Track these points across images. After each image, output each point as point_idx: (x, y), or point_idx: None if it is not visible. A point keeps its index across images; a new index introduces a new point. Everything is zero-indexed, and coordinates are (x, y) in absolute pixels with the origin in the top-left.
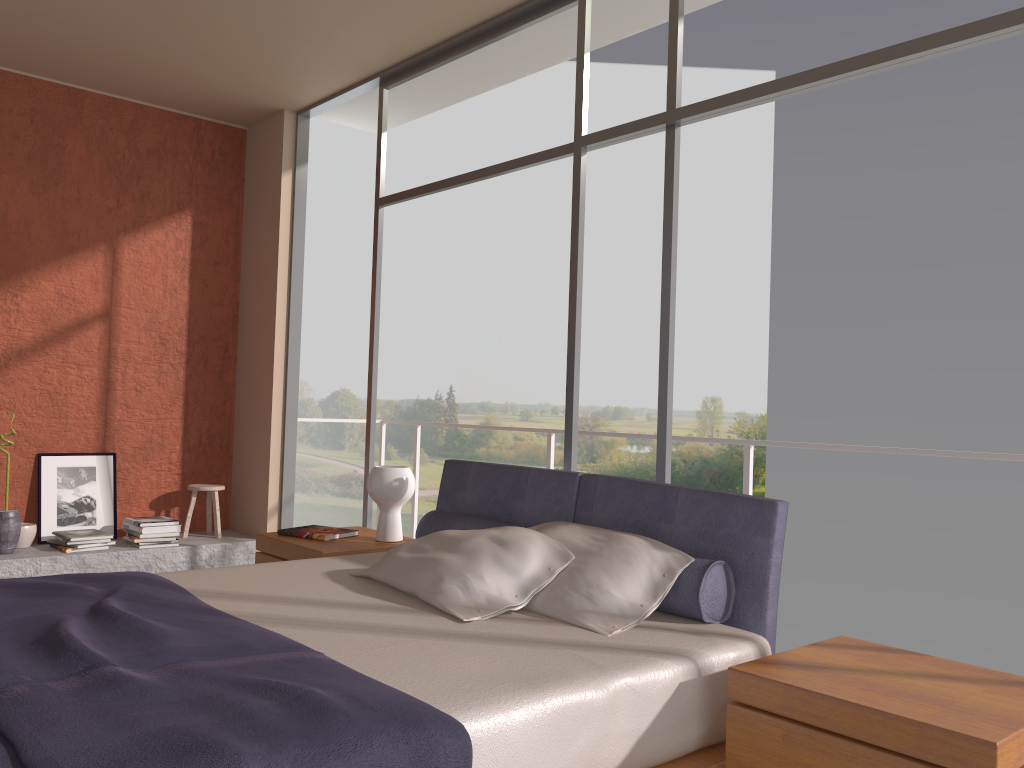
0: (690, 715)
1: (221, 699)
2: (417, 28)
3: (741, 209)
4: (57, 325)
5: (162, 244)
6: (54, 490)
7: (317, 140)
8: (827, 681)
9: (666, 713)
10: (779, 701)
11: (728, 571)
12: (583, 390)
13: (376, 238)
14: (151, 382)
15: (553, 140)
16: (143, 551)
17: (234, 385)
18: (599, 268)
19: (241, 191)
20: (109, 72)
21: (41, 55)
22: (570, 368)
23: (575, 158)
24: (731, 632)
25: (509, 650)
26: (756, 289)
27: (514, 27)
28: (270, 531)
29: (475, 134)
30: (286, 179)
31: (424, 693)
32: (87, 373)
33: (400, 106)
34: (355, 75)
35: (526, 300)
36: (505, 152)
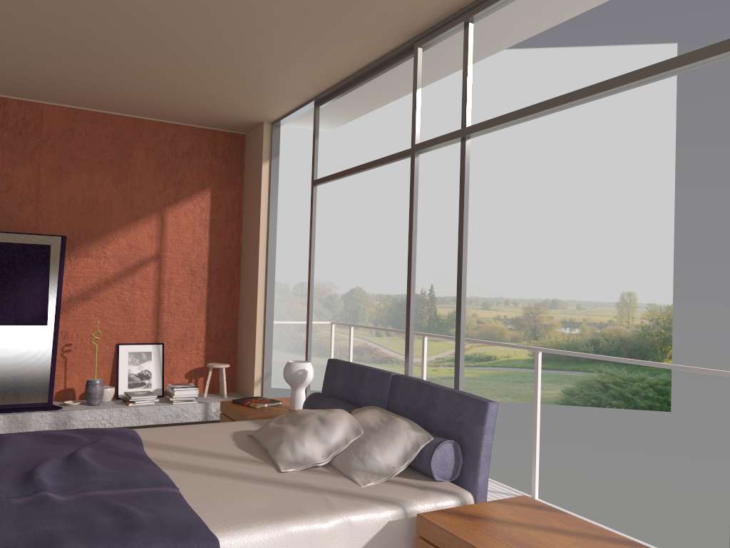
0: (398, 542)
1: (87, 515)
2: (325, 73)
3: (650, 150)
4: (128, 264)
5: (192, 211)
6: (126, 366)
7: None
8: (471, 528)
9: (377, 540)
10: (438, 538)
11: (457, 447)
12: (528, 287)
13: (312, 206)
14: (185, 298)
15: (504, 107)
16: (174, 406)
17: (238, 299)
18: (539, 198)
19: (242, 174)
20: (154, 108)
21: (114, 102)
22: (408, 299)
23: (411, 159)
24: (447, 488)
25: (289, 493)
26: (663, 210)
27: (382, 70)
28: (256, 394)
29: (447, 106)
30: (265, 167)
31: (211, 518)
32: (146, 293)
33: (334, 116)
34: (298, 101)
35: (485, 223)
36: None
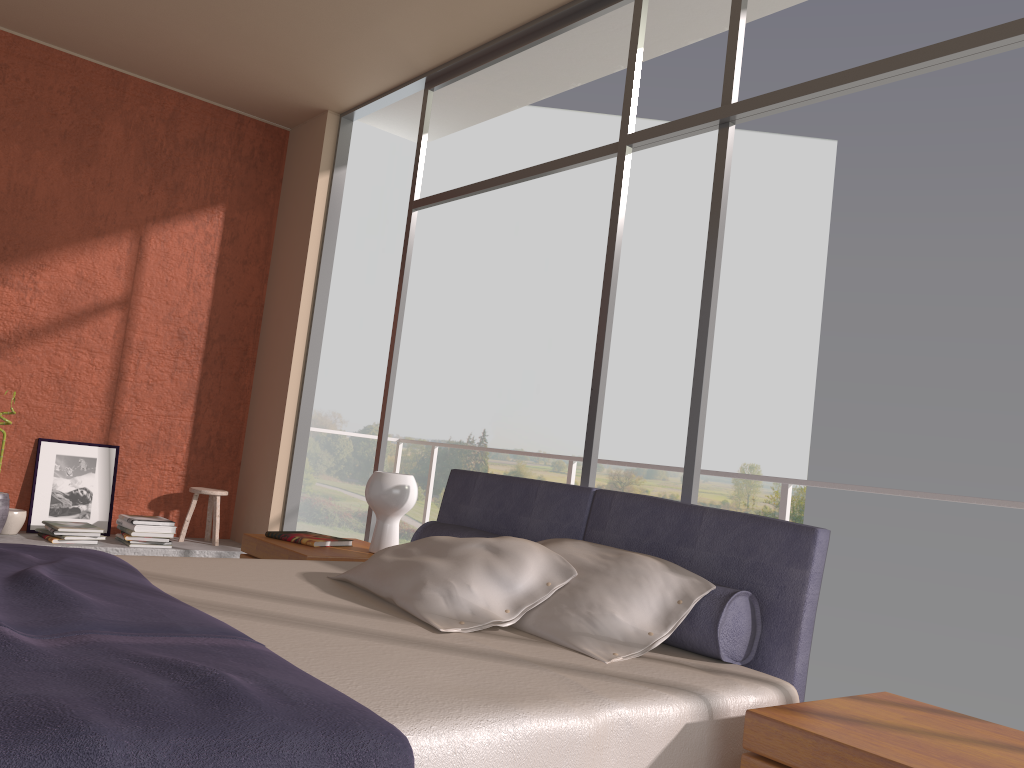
0: (696, 765)
1: (111, 673)
2: (466, 22)
3: (793, 276)
4: (73, 308)
5: (191, 237)
6: (50, 478)
7: (374, 176)
8: (868, 737)
9: (666, 759)
10: (807, 756)
11: (754, 605)
12: (618, 446)
13: (406, 242)
14: (164, 377)
15: (607, 193)
16: (133, 550)
17: (250, 389)
18: (644, 324)
19: (278, 192)
20: (153, 56)
21: (86, 32)
22: (596, 381)
23: (619, 157)
24: (753, 674)
25: (485, 665)
26: (803, 358)
27: (566, 24)
28: None
29: (530, 181)
30: (323, 180)
31: (368, 697)
32: (99, 360)
33: (446, 114)
34: (401, 74)
35: (567, 350)
36: (558, 201)
